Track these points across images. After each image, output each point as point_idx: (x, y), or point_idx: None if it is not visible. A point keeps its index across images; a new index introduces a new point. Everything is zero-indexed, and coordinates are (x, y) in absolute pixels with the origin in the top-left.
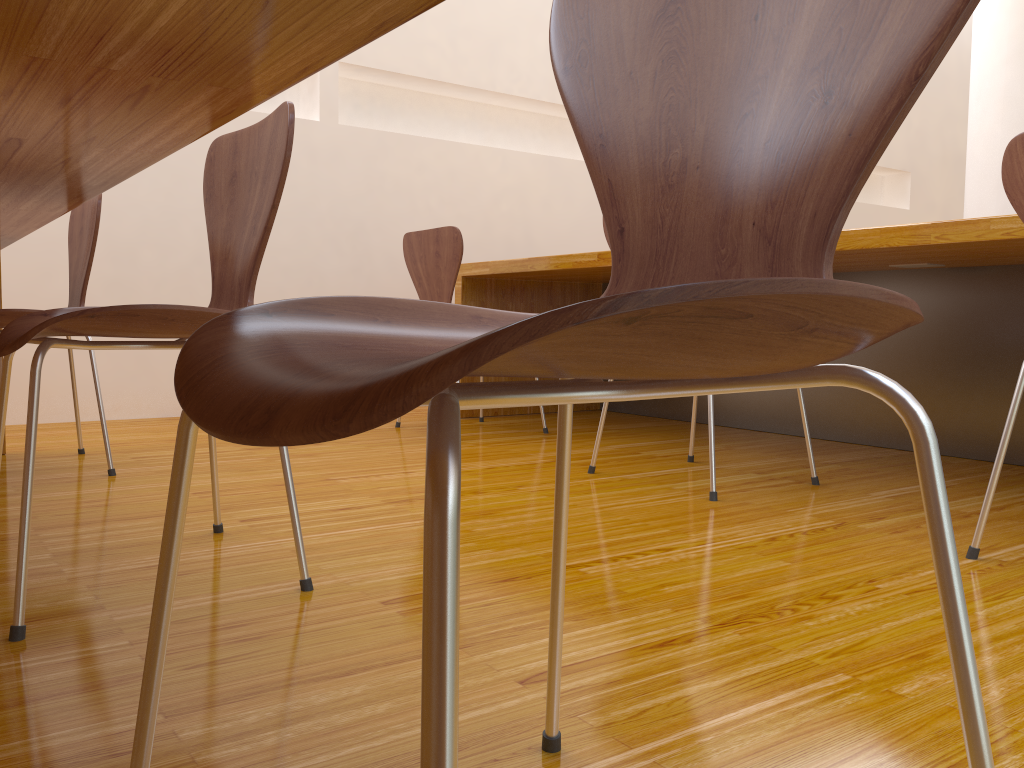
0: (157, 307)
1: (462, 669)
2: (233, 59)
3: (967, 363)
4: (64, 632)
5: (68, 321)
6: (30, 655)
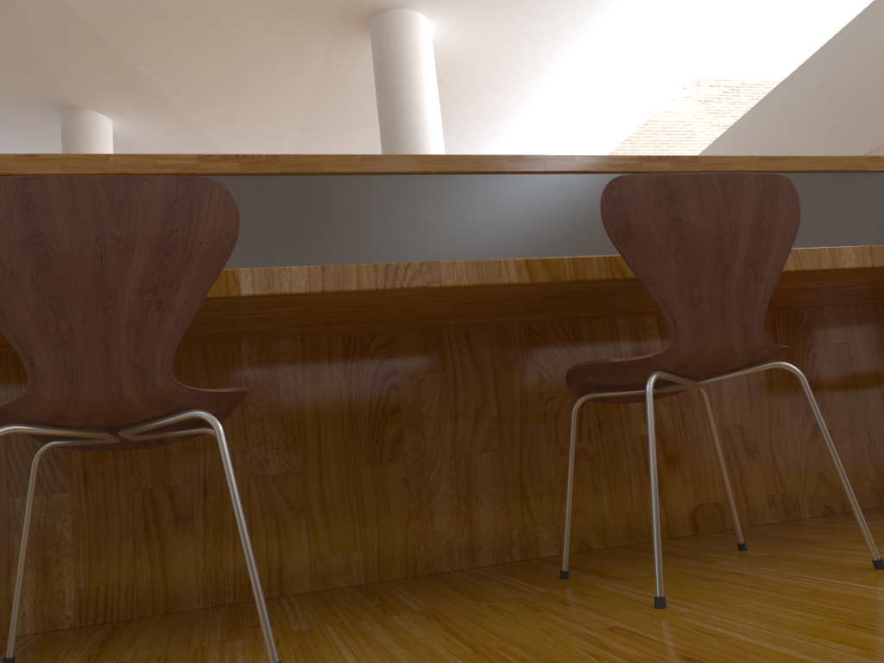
0: (576, 366)
1: (429, 653)
2: (256, 303)
3: None
4: (571, 582)
5: (571, 381)
6: (533, 583)
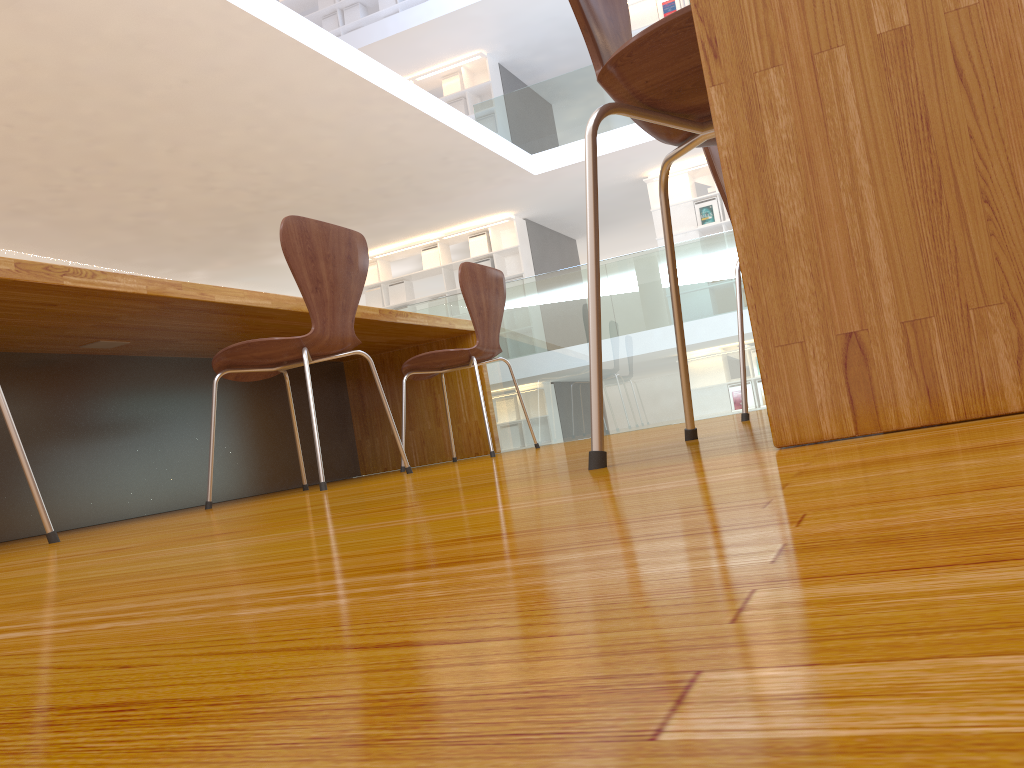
0: None
1: None
2: None
3: (101, 437)
4: None
5: None
6: None
